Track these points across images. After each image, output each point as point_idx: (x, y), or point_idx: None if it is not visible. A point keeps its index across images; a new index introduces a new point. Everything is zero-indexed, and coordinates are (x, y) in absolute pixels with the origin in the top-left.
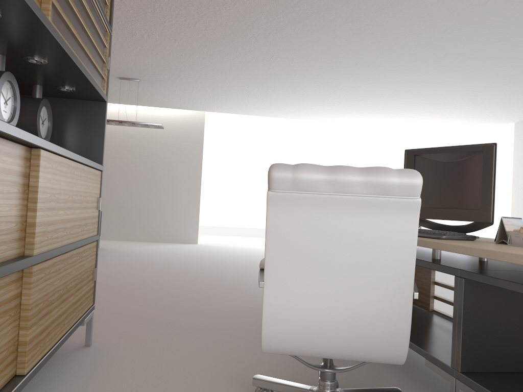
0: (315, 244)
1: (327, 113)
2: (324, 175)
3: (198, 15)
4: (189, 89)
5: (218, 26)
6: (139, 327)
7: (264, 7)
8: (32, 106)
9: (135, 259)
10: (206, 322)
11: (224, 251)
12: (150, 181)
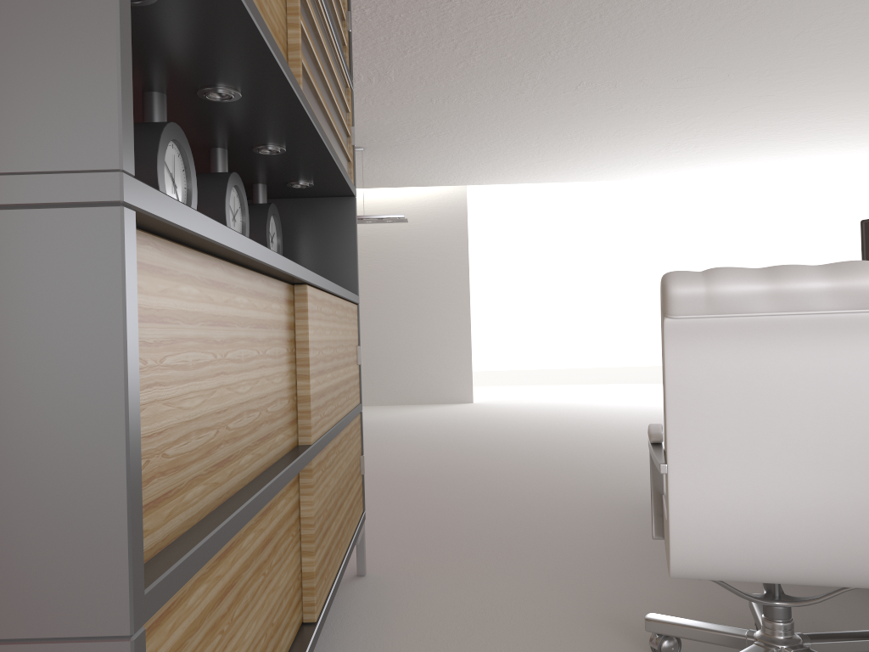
0: (752, 398)
1: (674, 164)
2: (760, 285)
3: (459, 34)
4: (441, 152)
5: (491, 47)
6: (427, 543)
7: (568, 6)
8: (257, 218)
9: (384, 435)
10: (529, 530)
11: (520, 412)
12: (390, 308)
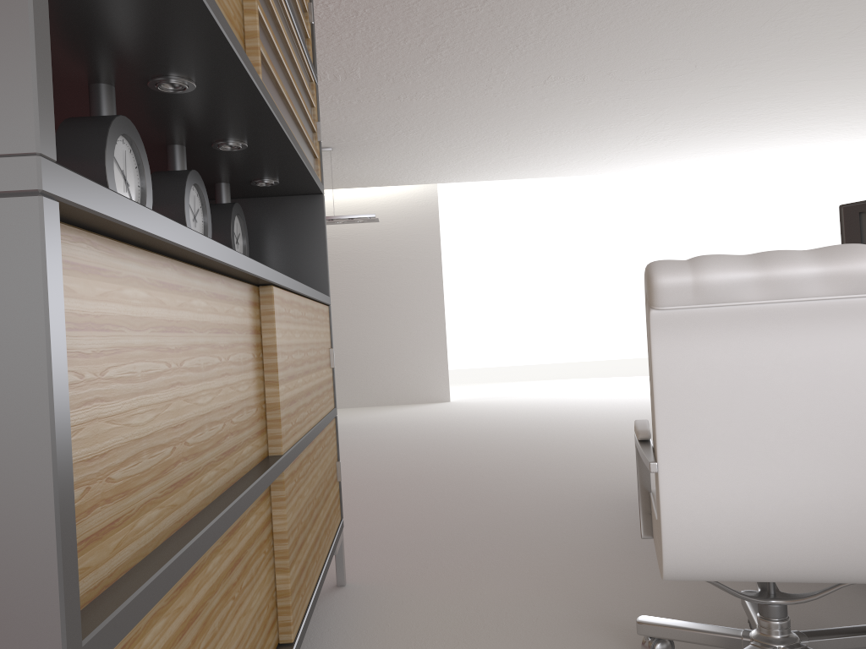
0: (743, 390)
1: (643, 157)
2: (749, 272)
3: (425, 29)
4: (411, 151)
5: (458, 42)
6: (408, 548)
7: None
8: (221, 218)
9: (361, 437)
10: (512, 531)
11: (497, 409)
12: (363, 309)
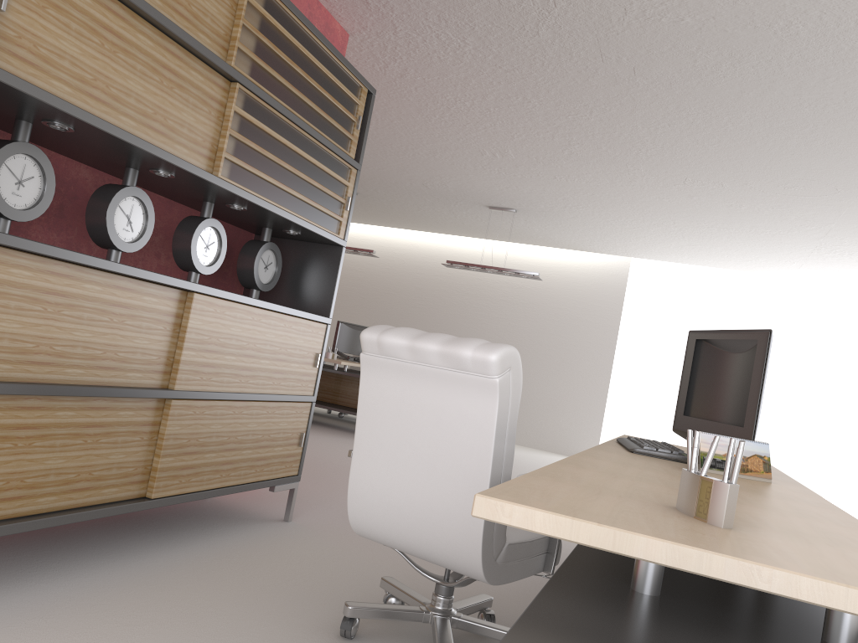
0: (400, 417)
1: (838, 268)
2: (405, 341)
3: (550, 127)
4: (588, 223)
5: (584, 140)
6: None
7: (634, 114)
8: (253, 250)
9: None
10: None
11: None
12: (536, 357)
